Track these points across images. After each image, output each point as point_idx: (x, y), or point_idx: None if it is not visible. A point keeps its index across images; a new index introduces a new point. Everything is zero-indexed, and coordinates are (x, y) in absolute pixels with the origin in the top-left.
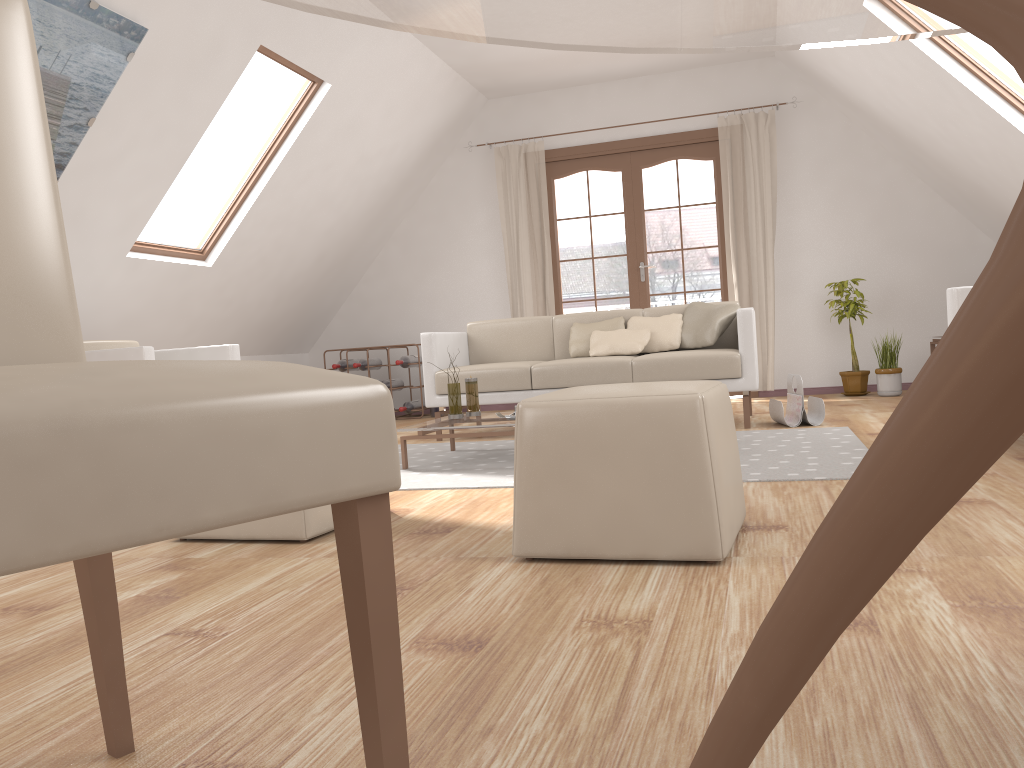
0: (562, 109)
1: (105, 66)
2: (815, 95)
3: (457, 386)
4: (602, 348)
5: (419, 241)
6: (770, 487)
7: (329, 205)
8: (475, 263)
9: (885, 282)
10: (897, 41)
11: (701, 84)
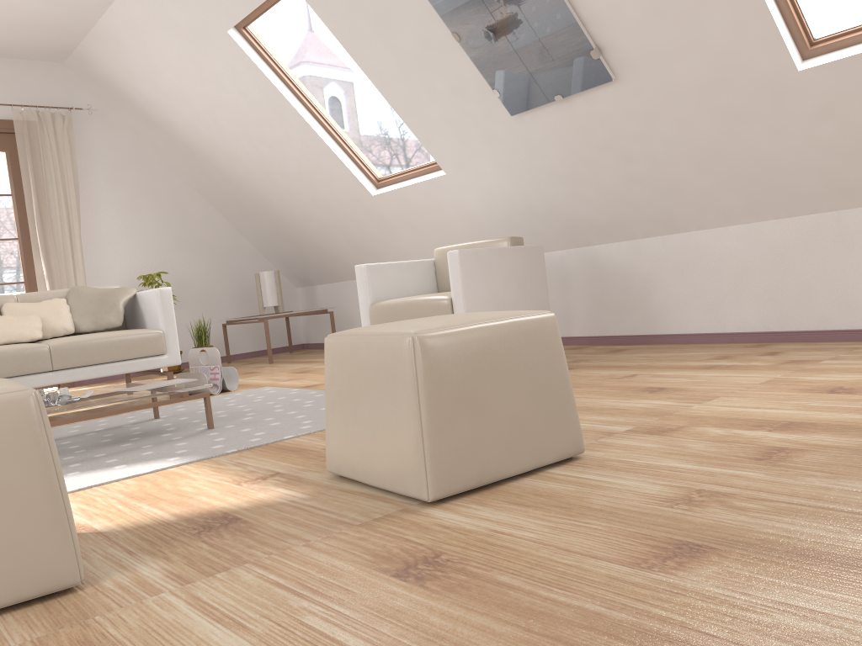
0: None
1: None
2: (105, 107)
3: None
4: None
5: None
6: None
7: None
8: None
9: (178, 276)
10: (248, 71)
11: None
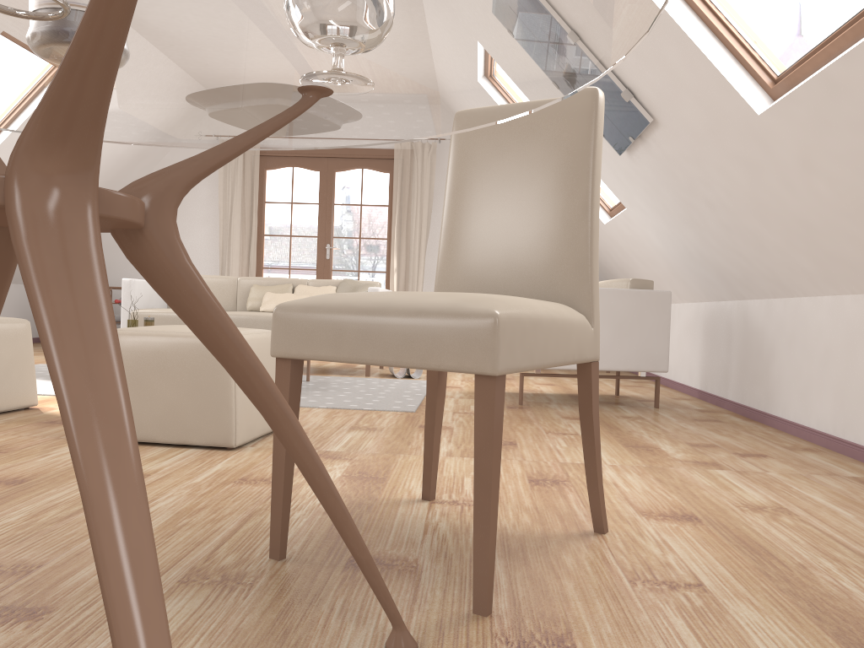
0: None
1: None
2: None
3: (135, 322)
4: (270, 306)
5: None
6: (329, 412)
7: None
8: (195, 228)
9: None
10: None
11: None
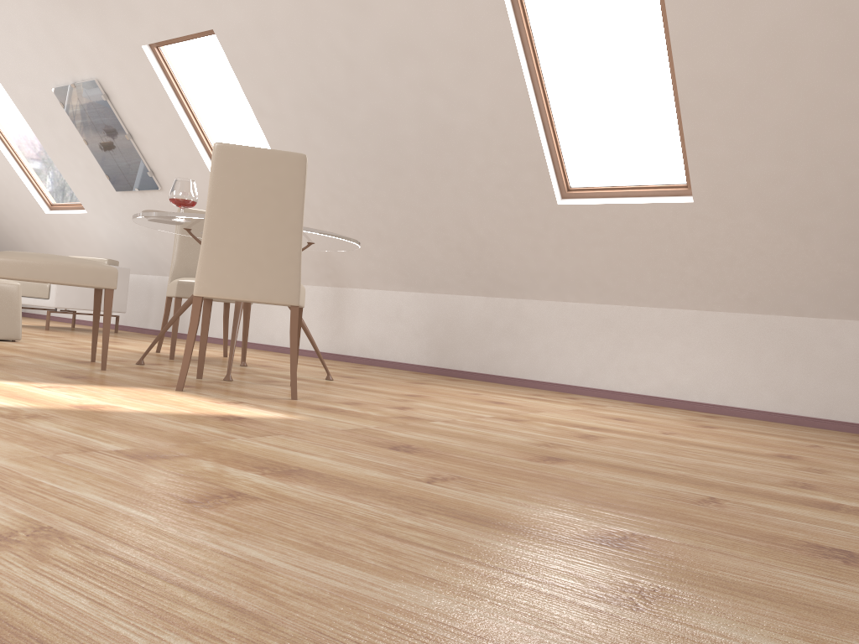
0: None
1: None
2: None
3: None
4: None
5: None
6: None
7: None
8: None
9: None
10: None
11: None
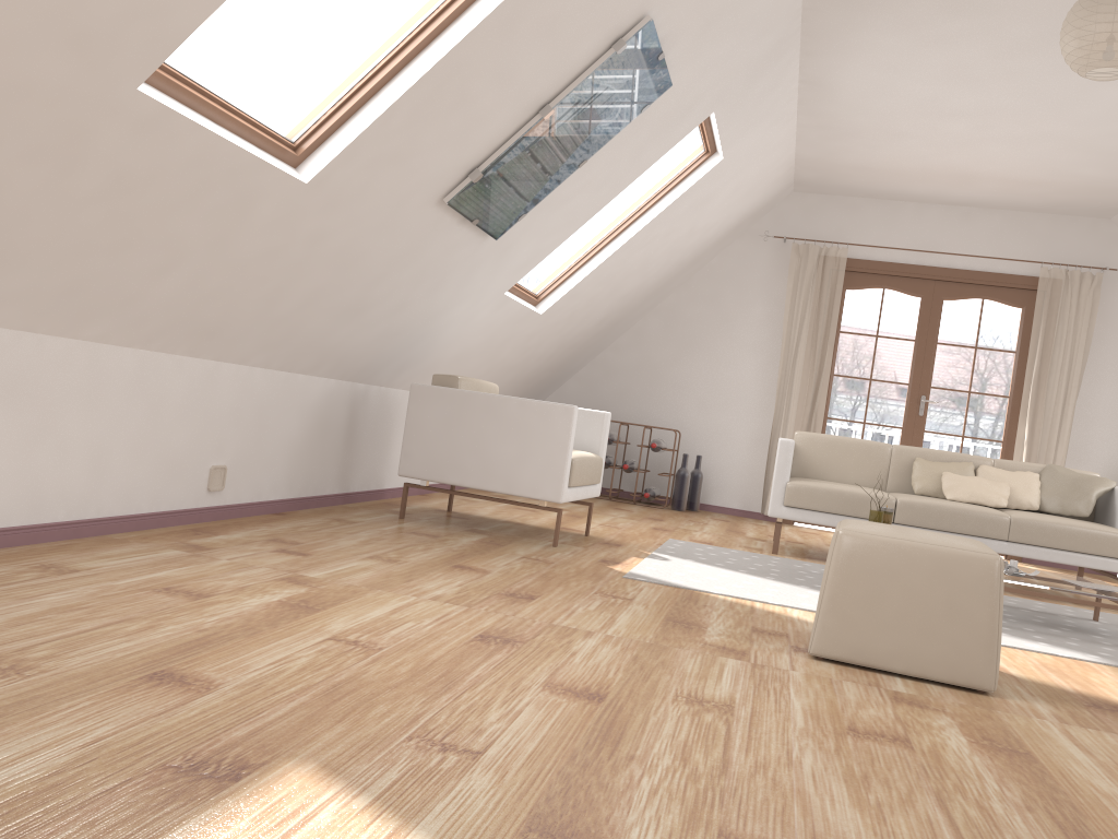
0: (871, 220)
1: (626, 113)
2: None
3: (882, 515)
4: (962, 494)
5: (684, 320)
6: None
7: (642, 271)
8: (741, 356)
9: None
10: None
11: (1026, 229)
